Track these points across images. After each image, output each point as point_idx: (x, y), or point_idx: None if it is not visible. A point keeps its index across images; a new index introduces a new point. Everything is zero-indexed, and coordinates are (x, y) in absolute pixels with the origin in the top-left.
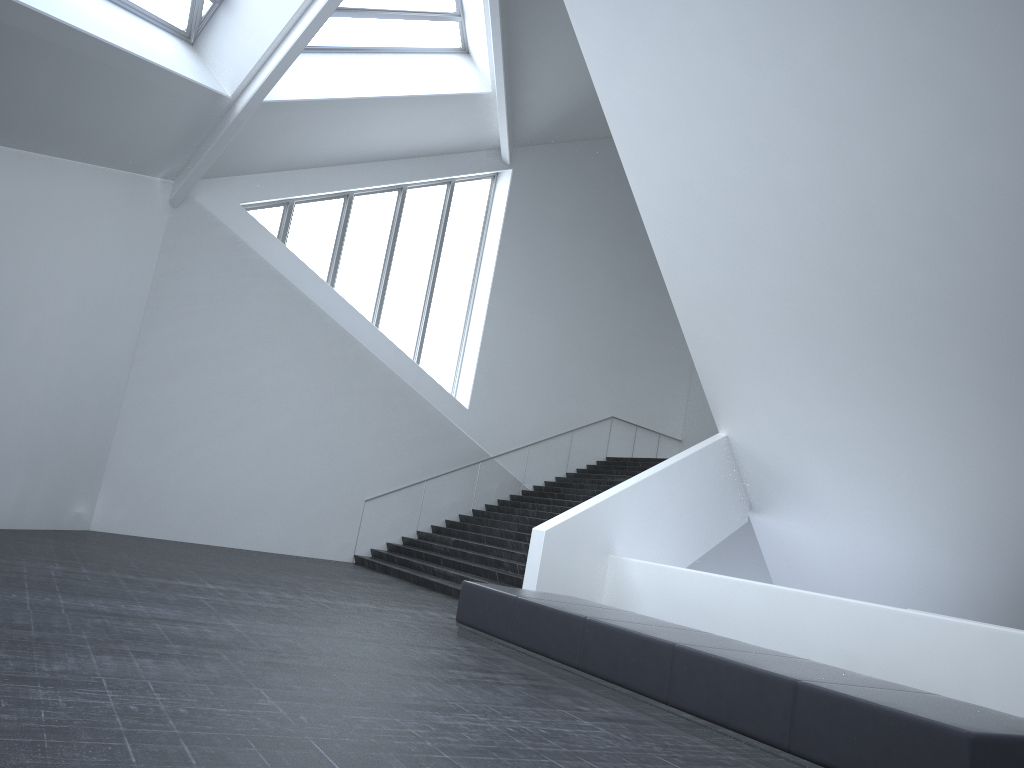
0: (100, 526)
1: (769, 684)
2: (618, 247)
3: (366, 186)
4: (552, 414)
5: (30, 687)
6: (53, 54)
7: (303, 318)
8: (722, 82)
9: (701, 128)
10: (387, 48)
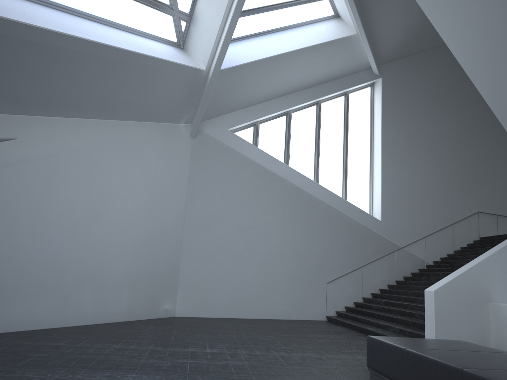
0: (180, 313)
1: None
2: (460, 108)
3: (296, 105)
4: (436, 216)
5: None
6: (92, 60)
7: (272, 184)
8: None
9: None
10: (290, 25)
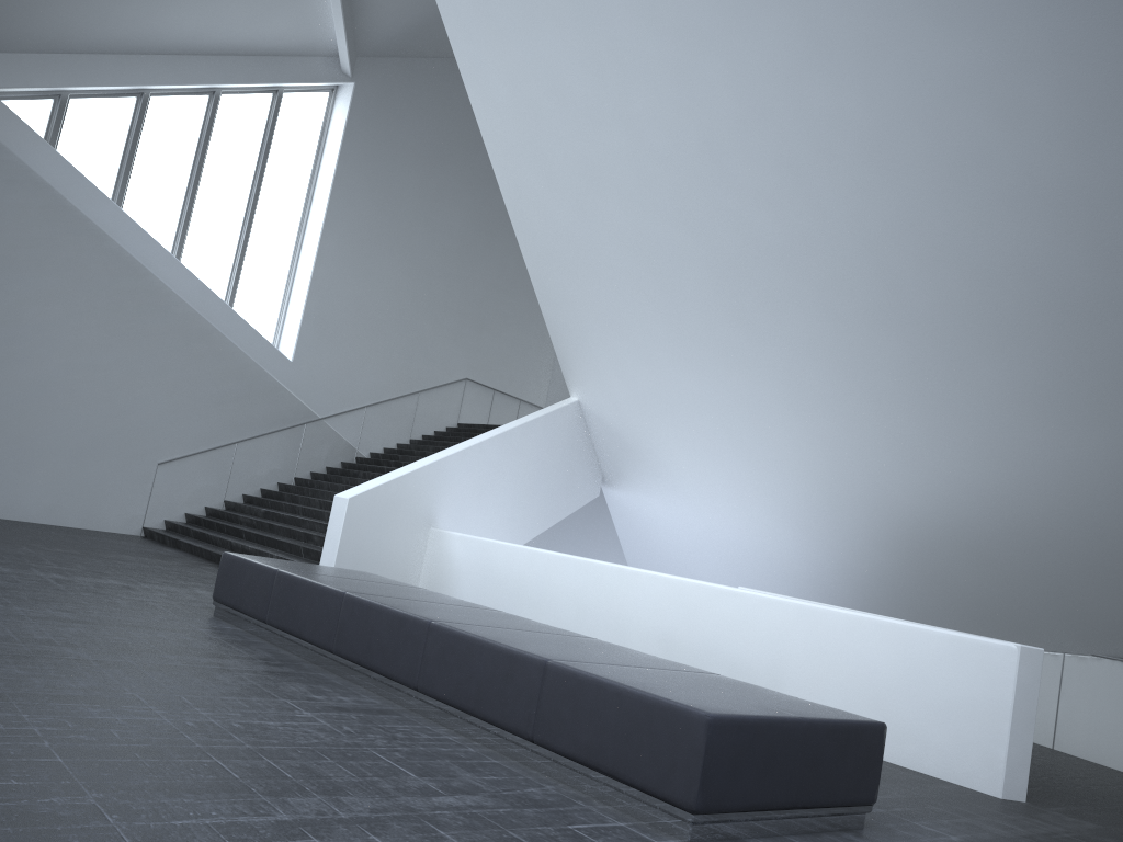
0: None
1: (519, 665)
2: (480, 186)
3: (165, 84)
4: (395, 372)
5: None
6: None
7: (77, 240)
8: None
9: (543, 37)
10: None
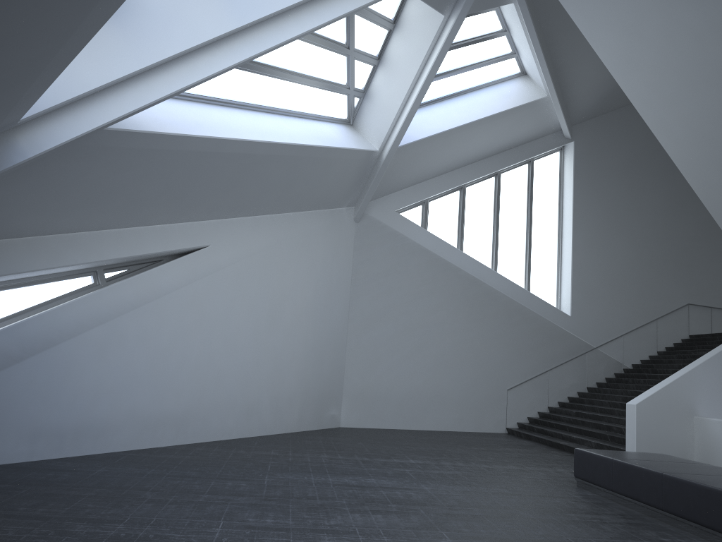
0: (345, 424)
1: None
2: (669, 176)
3: (472, 179)
4: (637, 309)
5: (320, 535)
6: (280, 160)
7: (445, 274)
8: (712, 61)
9: (704, 95)
10: (470, 89)
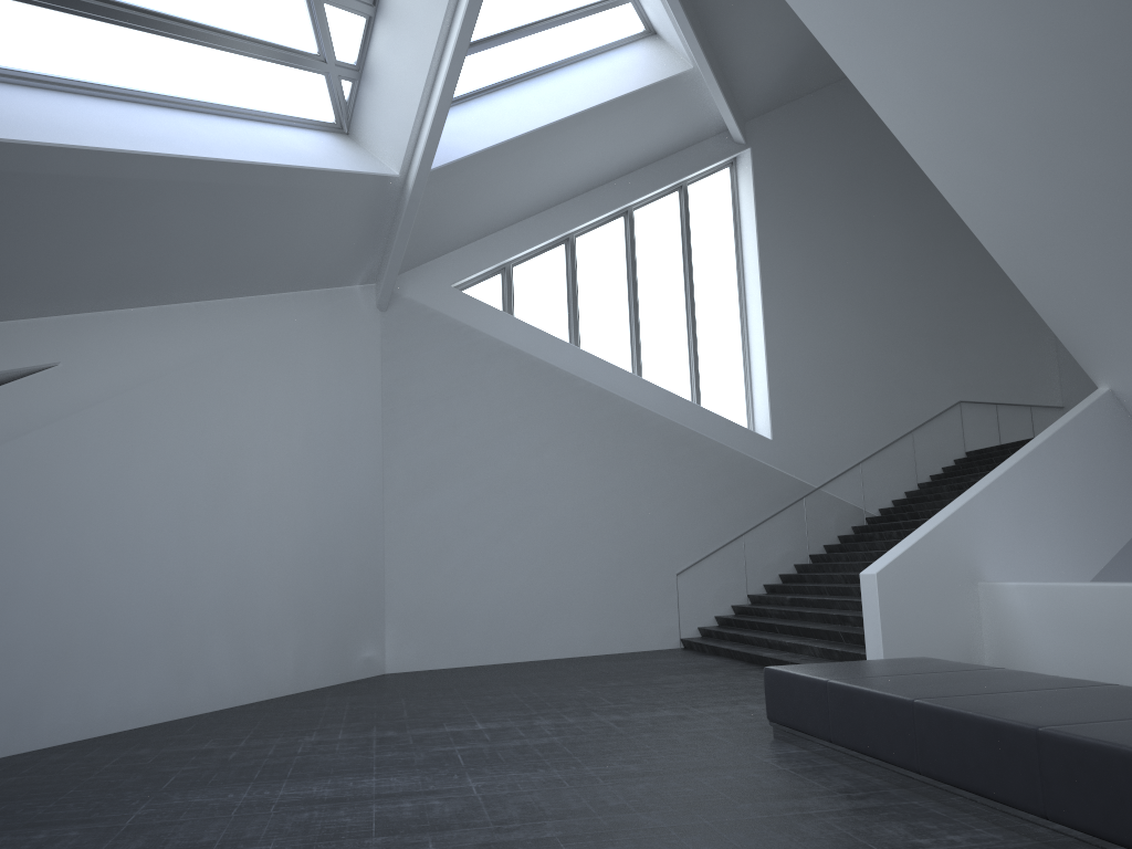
0: (395, 667)
1: None
2: (910, 196)
3: (583, 222)
4: (879, 418)
5: None
6: (186, 193)
7: (552, 389)
8: None
9: (939, 7)
10: (560, 62)
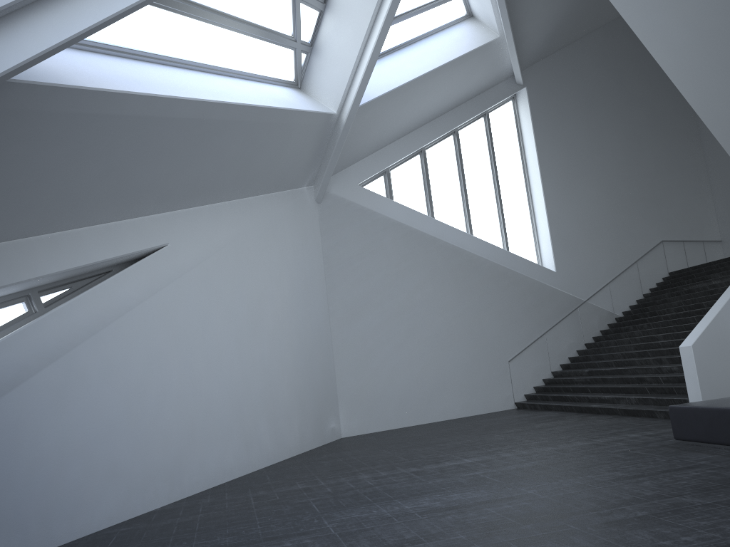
0: (347, 433)
1: None
2: (621, 113)
3: (432, 139)
4: (617, 254)
5: None
6: (237, 128)
7: (424, 247)
8: None
9: None
10: (418, 37)
